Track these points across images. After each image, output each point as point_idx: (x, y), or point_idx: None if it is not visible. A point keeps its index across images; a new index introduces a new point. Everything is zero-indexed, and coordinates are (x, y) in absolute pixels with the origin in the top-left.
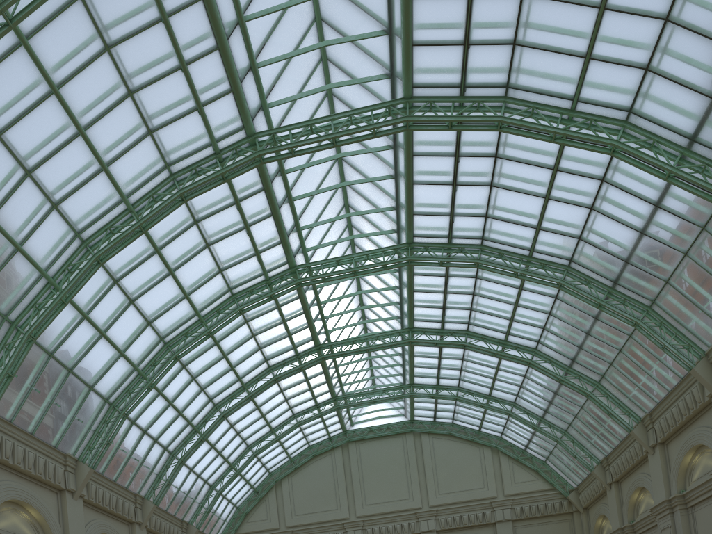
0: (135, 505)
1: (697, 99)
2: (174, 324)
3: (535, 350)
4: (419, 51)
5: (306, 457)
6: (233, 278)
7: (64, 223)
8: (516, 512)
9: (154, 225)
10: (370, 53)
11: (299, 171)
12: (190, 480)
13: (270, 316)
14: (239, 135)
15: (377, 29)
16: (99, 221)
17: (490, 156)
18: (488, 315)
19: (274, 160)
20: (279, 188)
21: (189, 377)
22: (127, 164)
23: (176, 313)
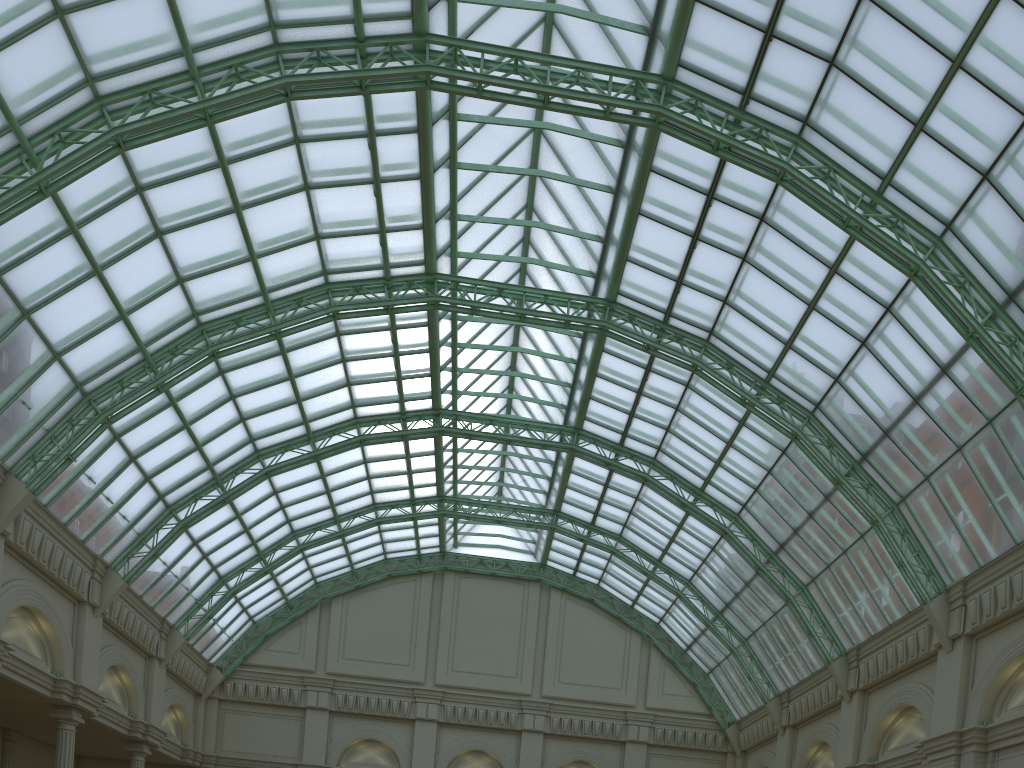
0: (92, 575)
1: None
2: (221, 297)
3: (736, 517)
4: (702, 13)
5: (378, 574)
6: (334, 257)
7: (70, 51)
8: (656, 734)
9: (228, 118)
10: None
11: (476, 124)
12: (189, 559)
13: (376, 339)
14: (402, 25)
15: None
16: (133, 73)
17: (754, 216)
18: (688, 446)
19: (449, 91)
20: (441, 138)
21: (226, 393)
22: None
23: (229, 281)
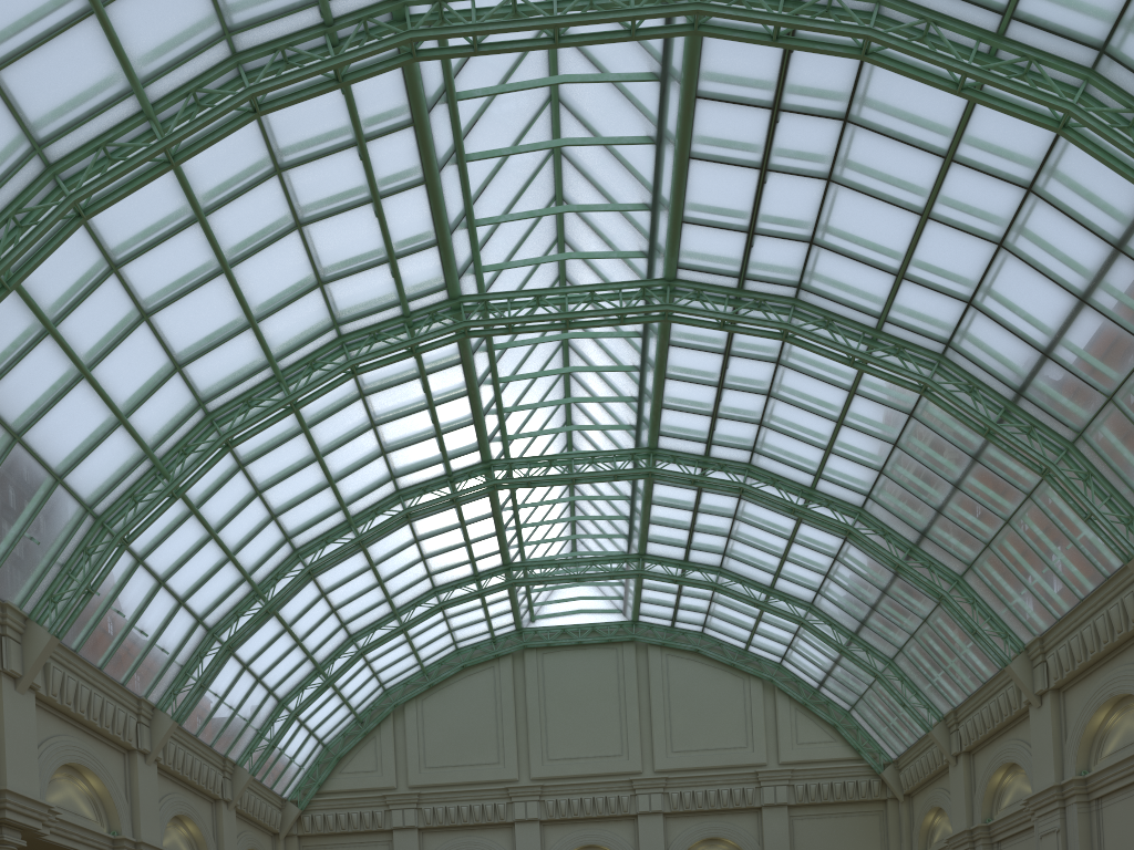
0: (139, 719)
1: None
2: (226, 377)
3: (860, 511)
4: None
5: (451, 668)
6: (343, 302)
7: (9, 117)
8: (797, 792)
9: (194, 154)
10: None
11: (480, 103)
12: (242, 686)
13: (406, 391)
14: None
15: None
16: (82, 127)
17: (836, 118)
18: (789, 437)
19: (440, 56)
20: (441, 128)
21: (250, 490)
22: (145, 10)
23: (231, 356)
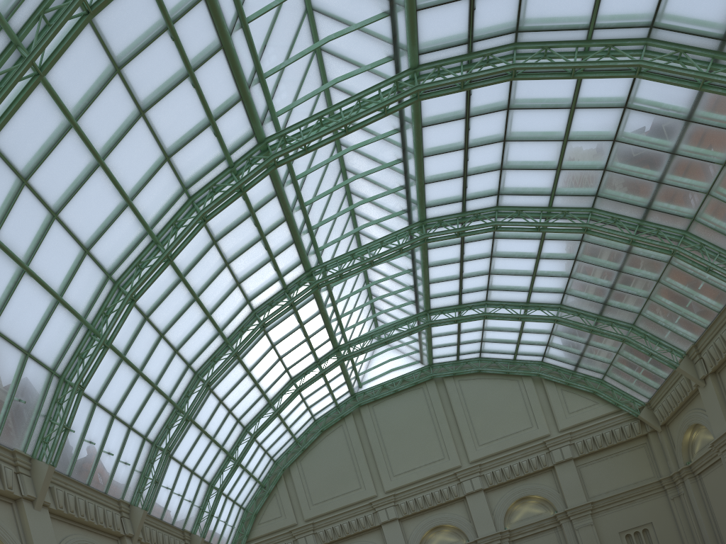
0: (121, 515)
1: None
2: (120, 250)
3: (591, 210)
4: None
5: (314, 434)
6: (186, 169)
7: None
8: (578, 447)
9: (54, 62)
10: None
11: None
12: (183, 478)
13: (243, 230)
14: None
15: None
16: None
17: None
18: (526, 170)
19: None
20: None
21: (156, 334)
22: None
23: (120, 233)
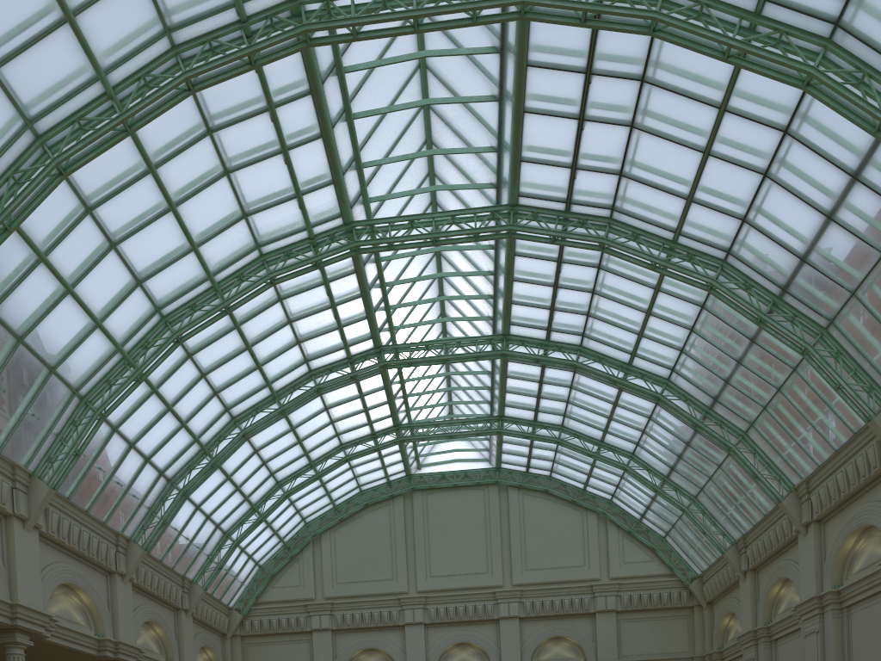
0: (117, 549)
1: None
2: (175, 289)
3: (667, 382)
4: None
5: (356, 506)
6: (262, 229)
7: (7, 102)
8: (623, 600)
9: (145, 124)
10: None
11: (363, 74)
12: (195, 522)
13: (313, 295)
14: None
15: None
16: (61, 107)
17: (635, 79)
18: (610, 325)
19: (327, 43)
20: (333, 94)
21: (197, 373)
22: (105, 17)
23: (179, 273)
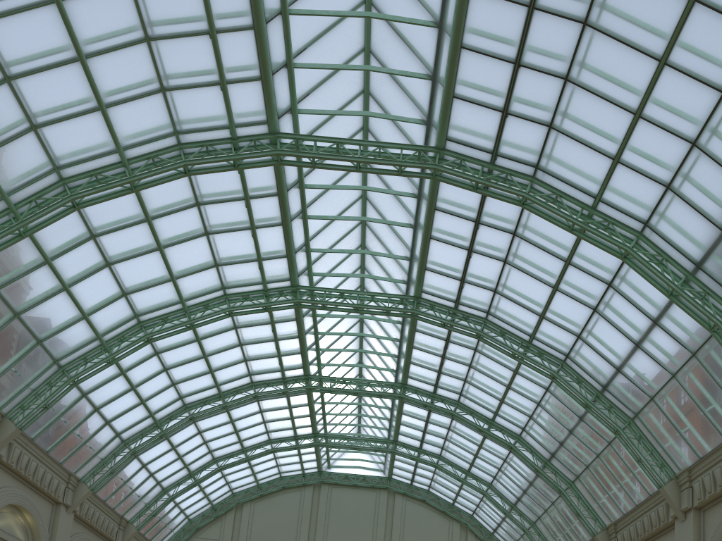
0: (67, 485)
1: (709, 228)
2: (153, 304)
3: (518, 437)
4: (459, 104)
5: (275, 487)
6: (228, 277)
7: (42, 151)
8: None
9: (147, 188)
10: (411, 96)
11: (319, 192)
12: (140, 476)
13: (261, 330)
14: (261, 128)
15: (421, 72)
16: (85, 163)
17: (509, 232)
18: (480, 390)
19: (293, 164)
20: (294, 199)
21: (160, 367)
22: (130, 114)
23: (157, 294)
